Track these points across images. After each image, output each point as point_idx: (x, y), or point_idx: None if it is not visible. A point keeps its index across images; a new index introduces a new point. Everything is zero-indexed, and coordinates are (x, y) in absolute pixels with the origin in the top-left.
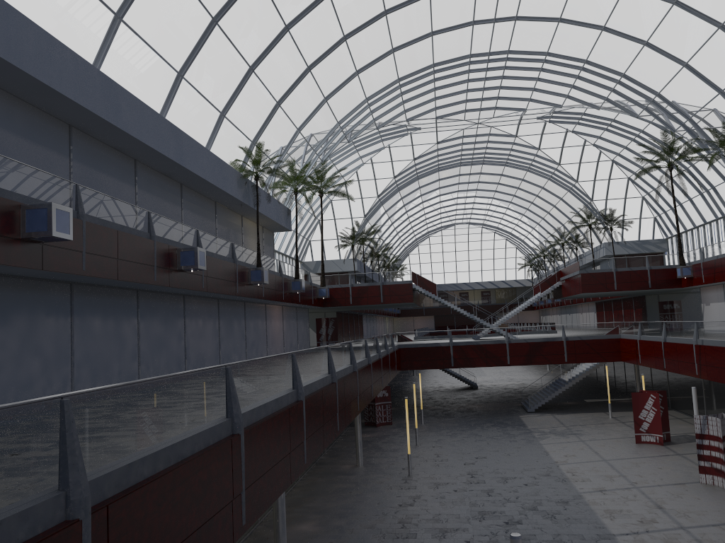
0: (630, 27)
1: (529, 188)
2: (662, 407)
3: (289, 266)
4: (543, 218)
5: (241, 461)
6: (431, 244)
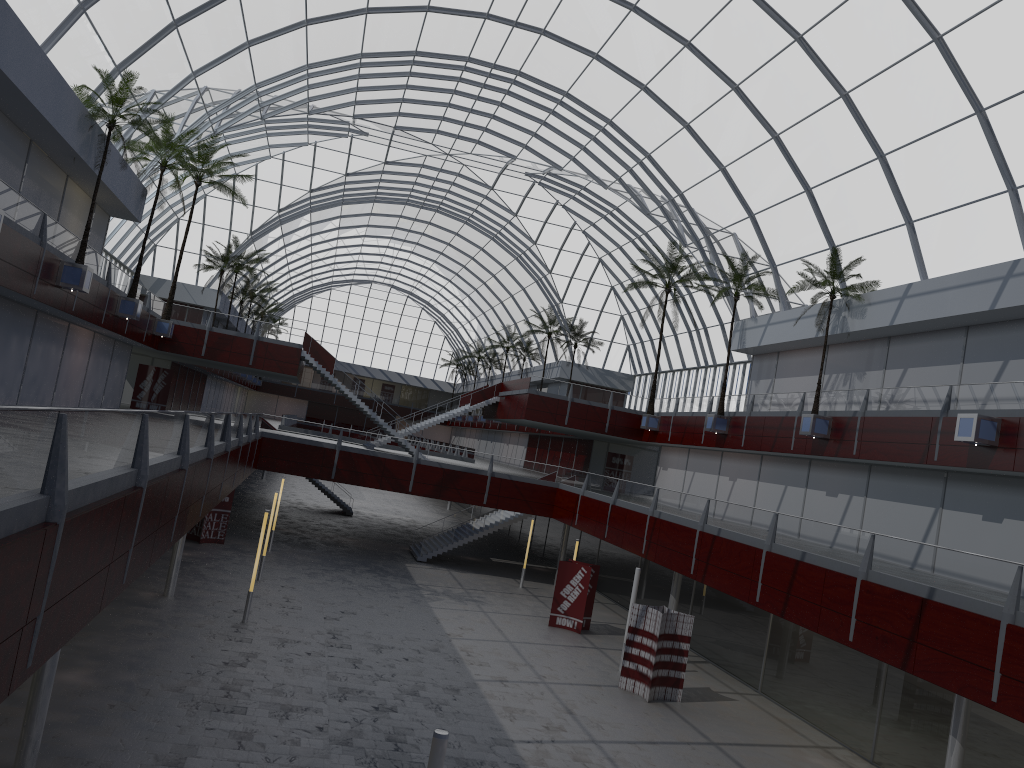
0: (675, 99)
1: (487, 263)
2: (590, 586)
3: (123, 274)
4: (492, 308)
5: (49, 566)
6: (331, 301)
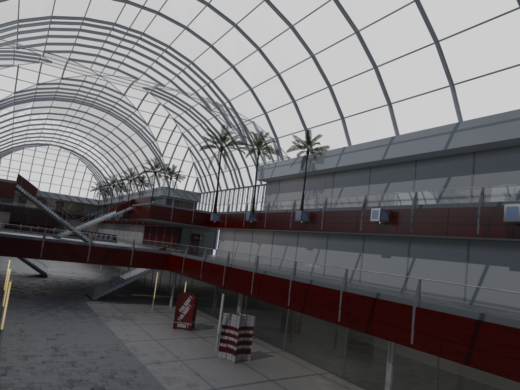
0: (227, 53)
1: (119, 135)
2: (194, 305)
3: None
4: (122, 159)
5: None
6: (24, 155)
